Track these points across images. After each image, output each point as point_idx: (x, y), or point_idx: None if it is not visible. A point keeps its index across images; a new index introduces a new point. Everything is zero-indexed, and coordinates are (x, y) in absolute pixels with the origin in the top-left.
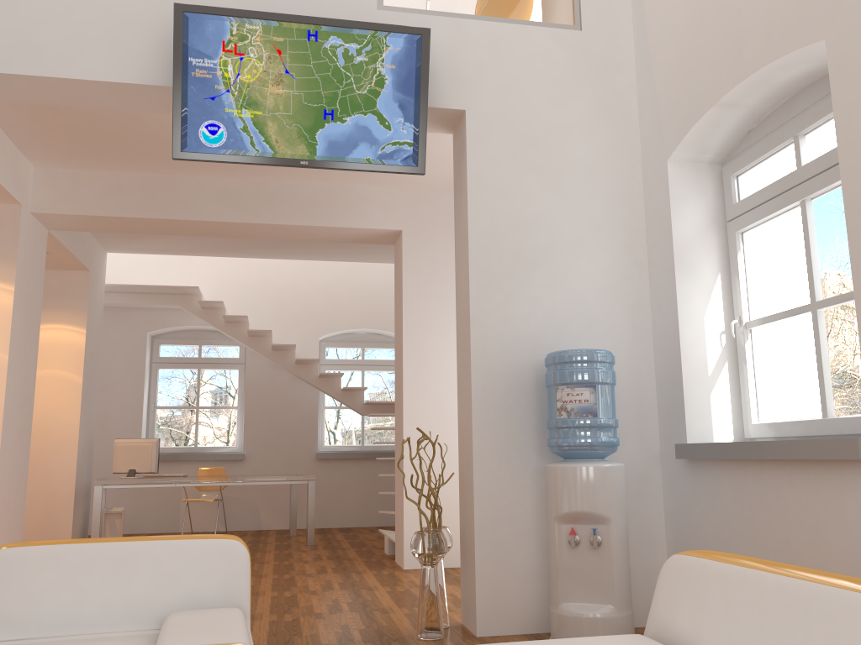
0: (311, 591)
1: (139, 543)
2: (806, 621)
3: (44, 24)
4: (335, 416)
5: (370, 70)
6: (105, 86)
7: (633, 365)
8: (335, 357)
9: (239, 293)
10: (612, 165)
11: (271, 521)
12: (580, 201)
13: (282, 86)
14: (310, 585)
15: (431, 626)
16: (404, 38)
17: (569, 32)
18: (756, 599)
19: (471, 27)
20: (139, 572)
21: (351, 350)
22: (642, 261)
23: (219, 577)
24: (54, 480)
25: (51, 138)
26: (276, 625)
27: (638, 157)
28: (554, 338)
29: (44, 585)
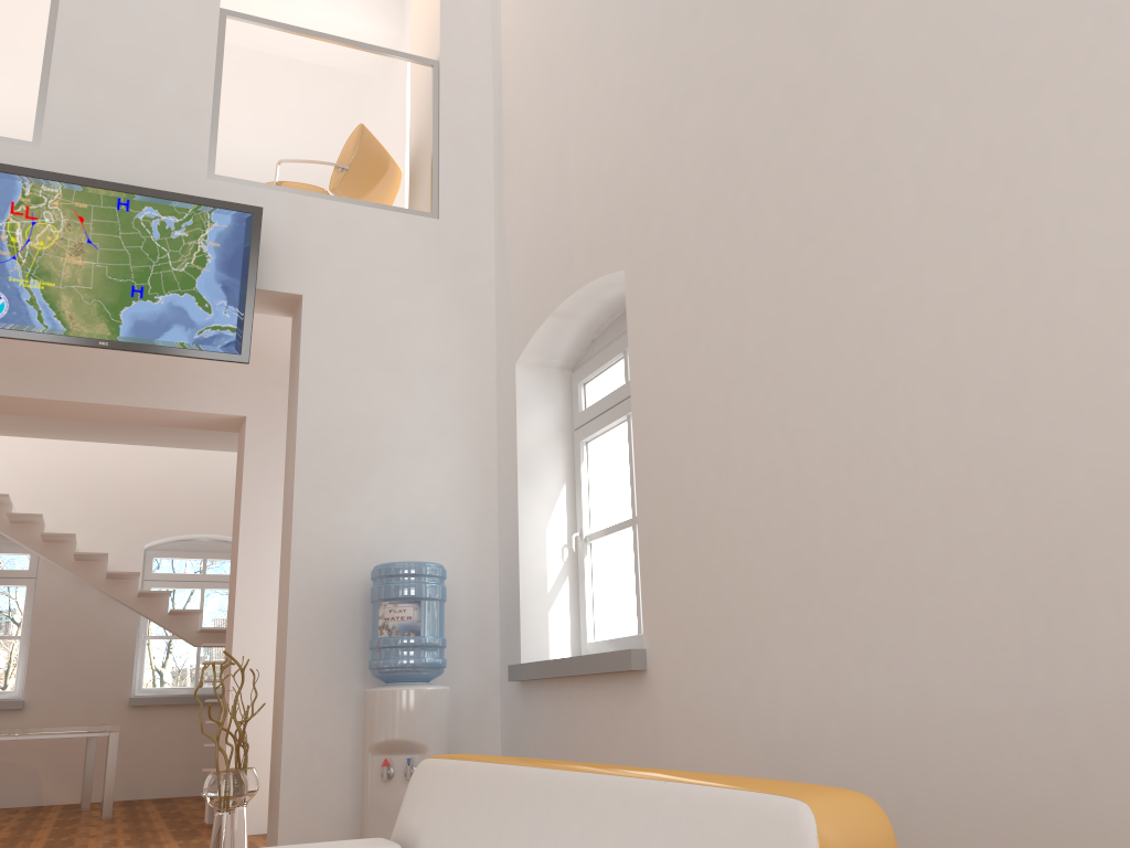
0: None
1: None
2: (482, 795)
3: None
4: (165, 649)
5: (190, 246)
6: None
7: (475, 580)
8: (169, 571)
9: (35, 484)
10: (464, 364)
11: (57, 793)
12: (427, 400)
13: (82, 257)
14: None
15: None
16: (233, 215)
17: (425, 219)
18: (460, 785)
19: (315, 206)
20: None
21: (193, 562)
22: (492, 467)
23: None
24: None
25: None
26: None
27: (493, 356)
28: (388, 550)
29: None
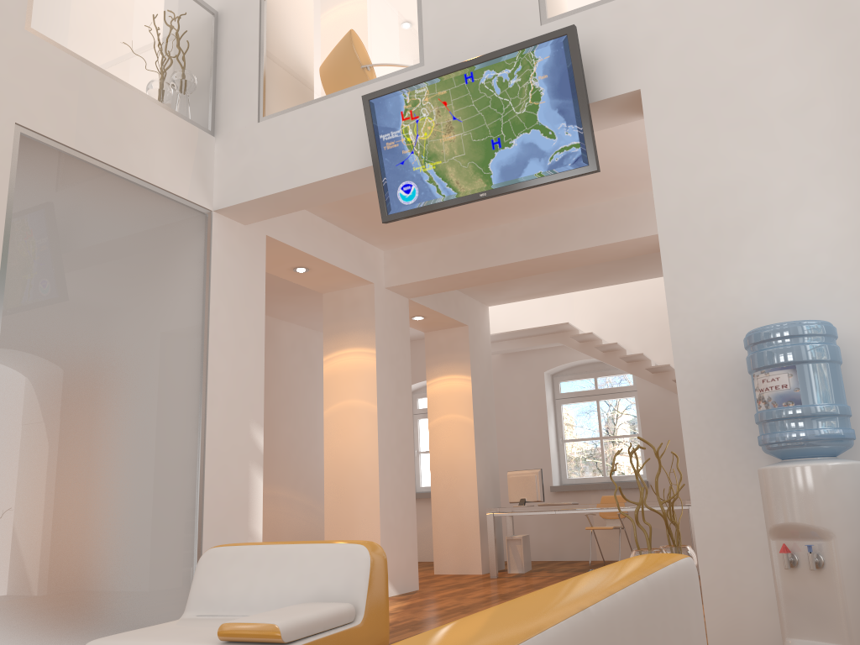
0: None
1: (293, 546)
2: None
3: (297, 147)
4: None
5: (524, 88)
6: (340, 178)
7: None
8: None
9: (620, 321)
10: (837, 88)
11: None
12: (795, 144)
13: (452, 133)
14: None
15: None
16: (550, 44)
17: None
18: None
19: (637, 0)
20: (290, 569)
21: None
22: None
23: (343, 576)
24: (462, 510)
25: (376, 226)
26: None
27: None
28: (777, 316)
29: (231, 576)
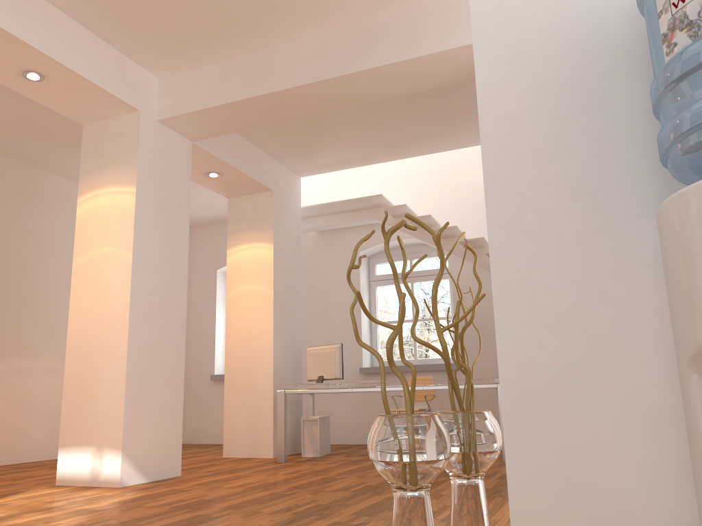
0: None
1: None
2: None
3: None
4: None
5: None
6: None
7: None
8: None
9: (437, 201)
10: None
11: None
12: None
13: None
14: None
15: None
16: None
17: None
18: None
19: None
20: None
21: None
22: None
23: None
24: (256, 388)
25: (135, 31)
26: None
27: None
28: None
29: None
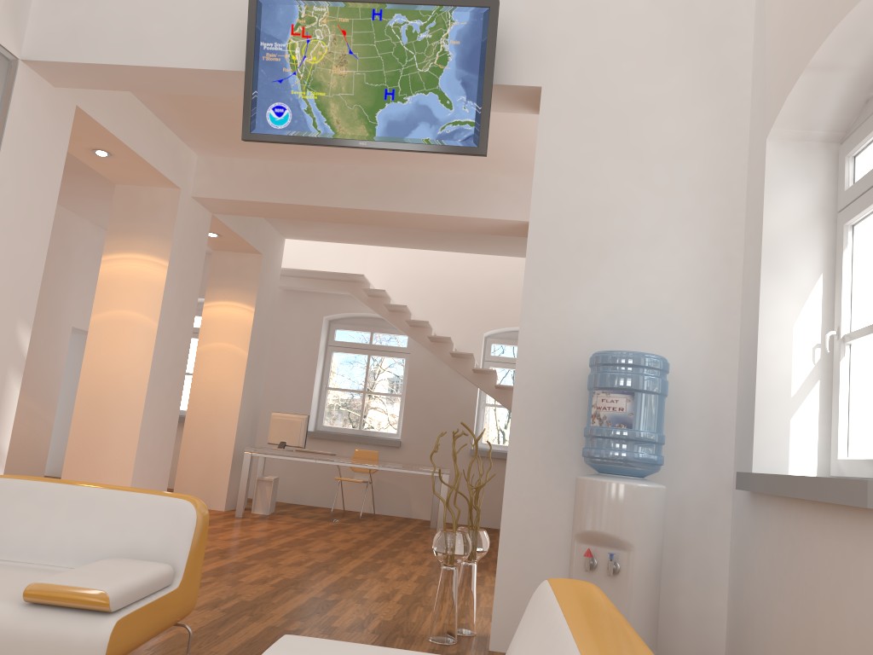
0: (384, 578)
1: (102, 490)
2: None
3: (150, 19)
4: (506, 415)
5: (433, 47)
6: (197, 73)
7: (710, 377)
8: (510, 355)
9: (409, 284)
10: (710, 146)
11: (420, 511)
12: (665, 186)
13: (345, 67)
14: (390, 573)
15: (441, 629)
16: (471, 11)
17: None
18: (540, 638)
19: None
20: (95, 516)
21: None
22: (736, 257)
23: (162, 533)
24: (216, 443)
25: (201, 128)
26: (313, 601)
27: (745, 136)
28: (615, 339)
29: (14, 515)
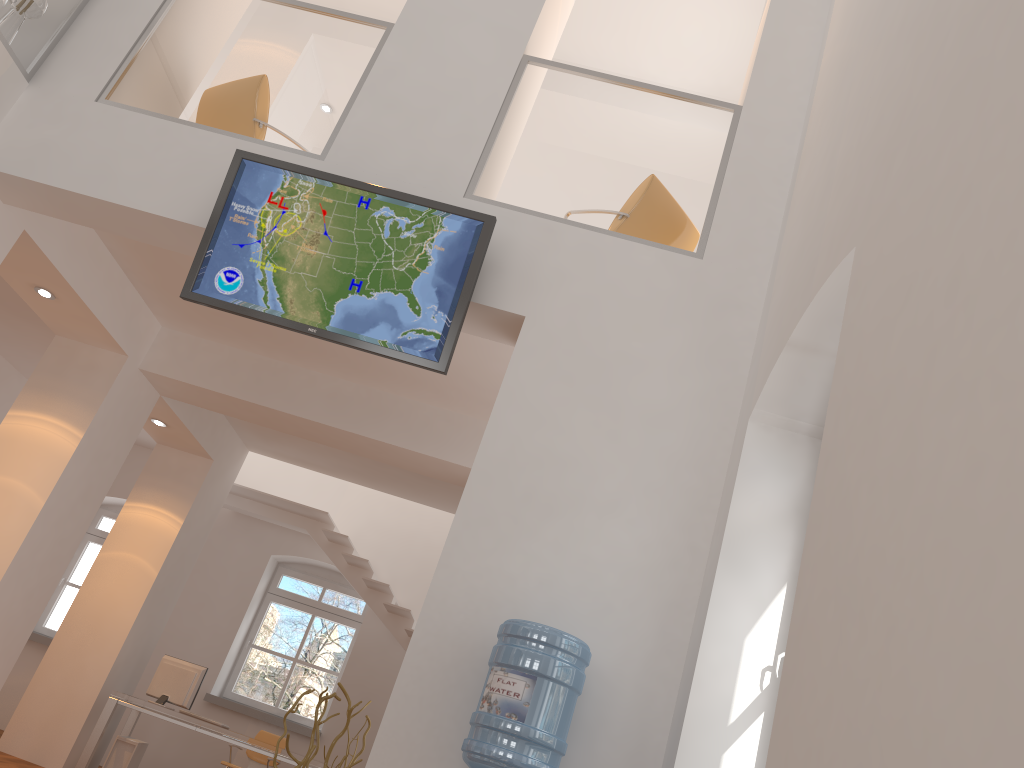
0: None
1: None
2: None
3: (128, 156)
4: None
5: (415, 247)
6: (159, 220)
7: (645, 686)
8: None
9: (383, 538)
10: (695, 419)
11: None
12: (637, 451)
13: (315, 247)
14: None
15: None
16: (463, 221)
17: (685, 258)
18: None
19: (564, 232)
20: None
21: None
22: (701, 548)
23: None
24: (81, 679)
25: (170, 295)
26: None
27: (735, 417)
28: (543, 615)
29: None
